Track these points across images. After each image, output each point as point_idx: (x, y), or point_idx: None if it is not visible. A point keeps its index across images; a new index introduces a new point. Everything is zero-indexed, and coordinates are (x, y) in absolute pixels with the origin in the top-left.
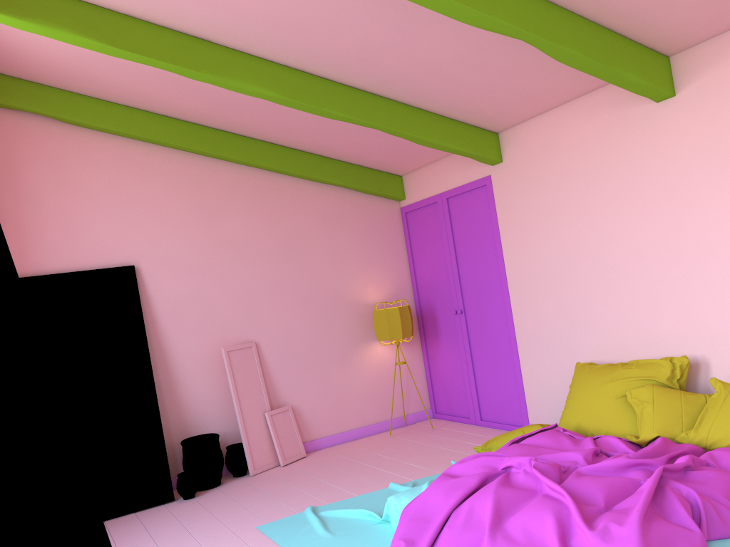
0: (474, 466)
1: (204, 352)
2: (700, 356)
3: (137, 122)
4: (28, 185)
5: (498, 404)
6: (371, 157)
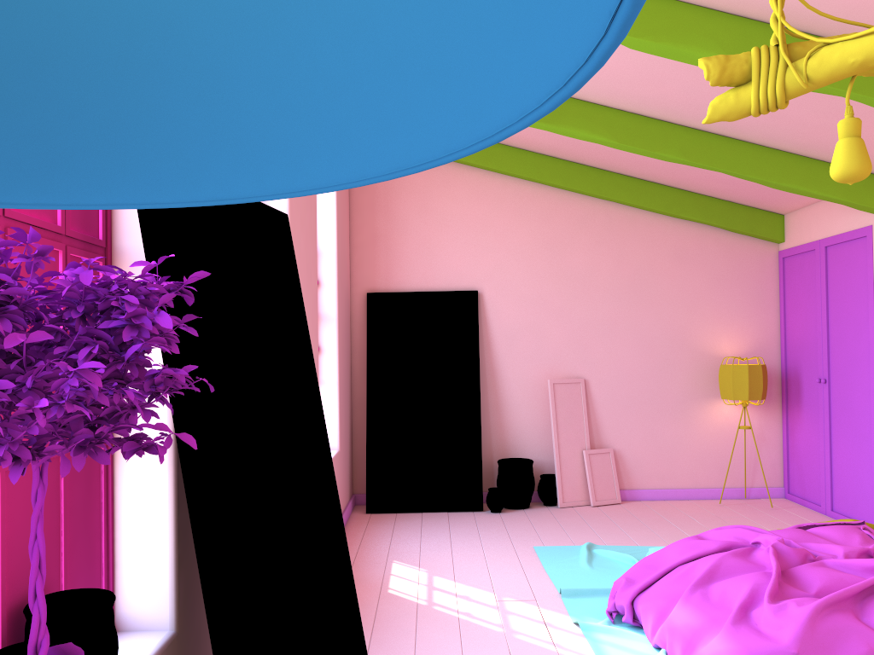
0: (727, 535)
1: (532, 380)
2: None
3: (495, 155)
4: (398, 212)
5: (851, 496)
6: (739, 193)
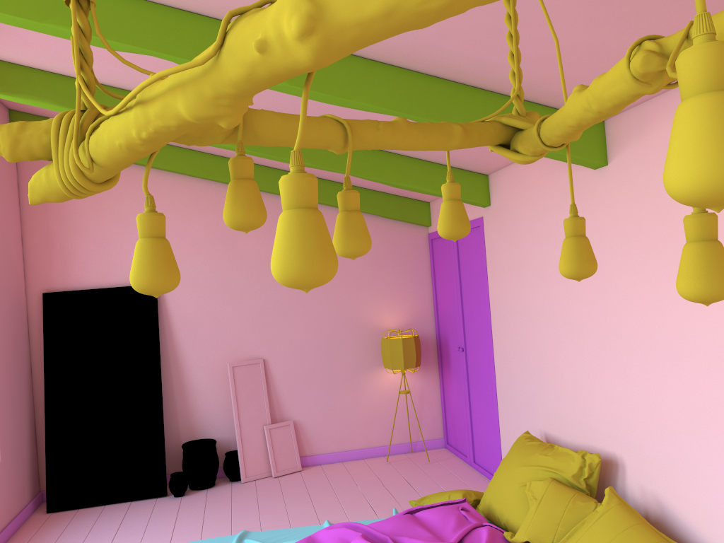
0: (334, 536)
1: (215, 364)
2: (619, 456)
3: (165, 156)
4: (72, 212)
5: (485, 451)
6: (386, 186)
